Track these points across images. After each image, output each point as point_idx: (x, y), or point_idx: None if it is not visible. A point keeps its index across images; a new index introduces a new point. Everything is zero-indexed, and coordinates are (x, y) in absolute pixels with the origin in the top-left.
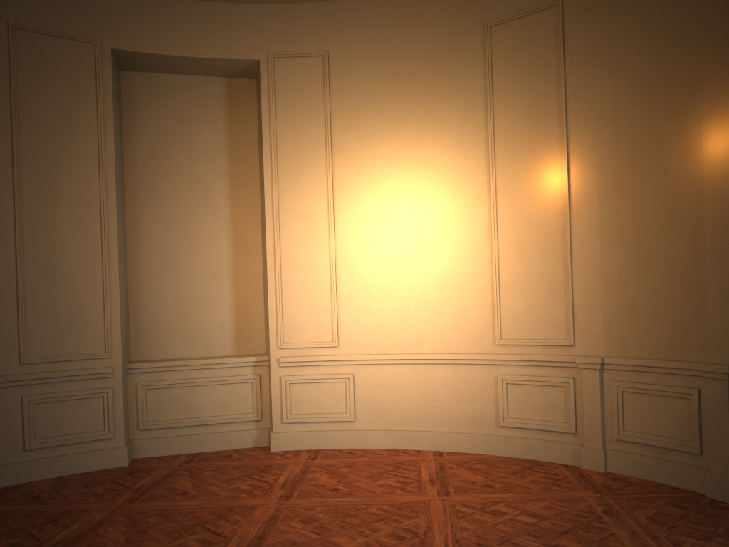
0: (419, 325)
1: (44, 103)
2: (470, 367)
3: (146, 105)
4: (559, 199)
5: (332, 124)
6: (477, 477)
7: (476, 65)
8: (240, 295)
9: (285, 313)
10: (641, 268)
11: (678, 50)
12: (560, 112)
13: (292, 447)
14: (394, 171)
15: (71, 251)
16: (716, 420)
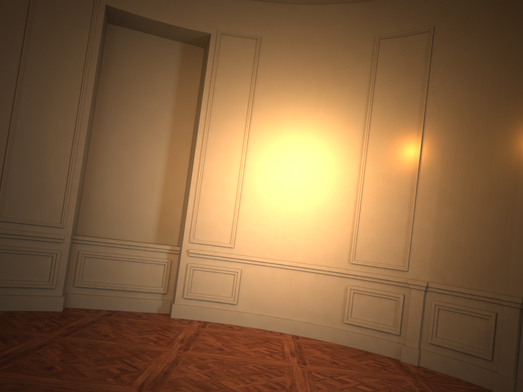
0: (295, 241)
1: (50, 33)
2: (328, 277)
3: (122, 51)
4: (412, 166)
5: (255, 88)
6: (325, 356)
7: (365, 64)
8: (166, 200)
9: (199, 217)
10: (465, 221)
11: (513, 73)
12: (421, 105)
13: (187, 317)
14: (294, 128)
15: (49, 144)
16: (507, 337)
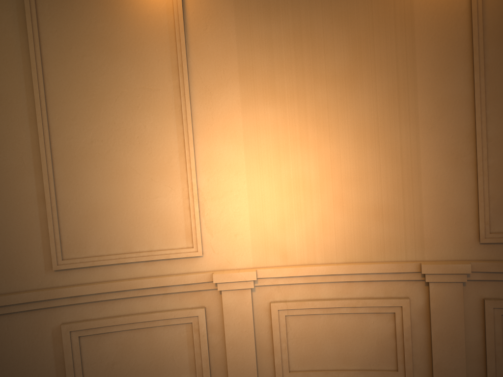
0: None
1: None
2: None
3: None
4: (165, 14)
5: None
6: None
7: None
8: None
9: None
10: (311, 130)
11: None
12: None
13: None
14: None
15: None
16: (444, 339)
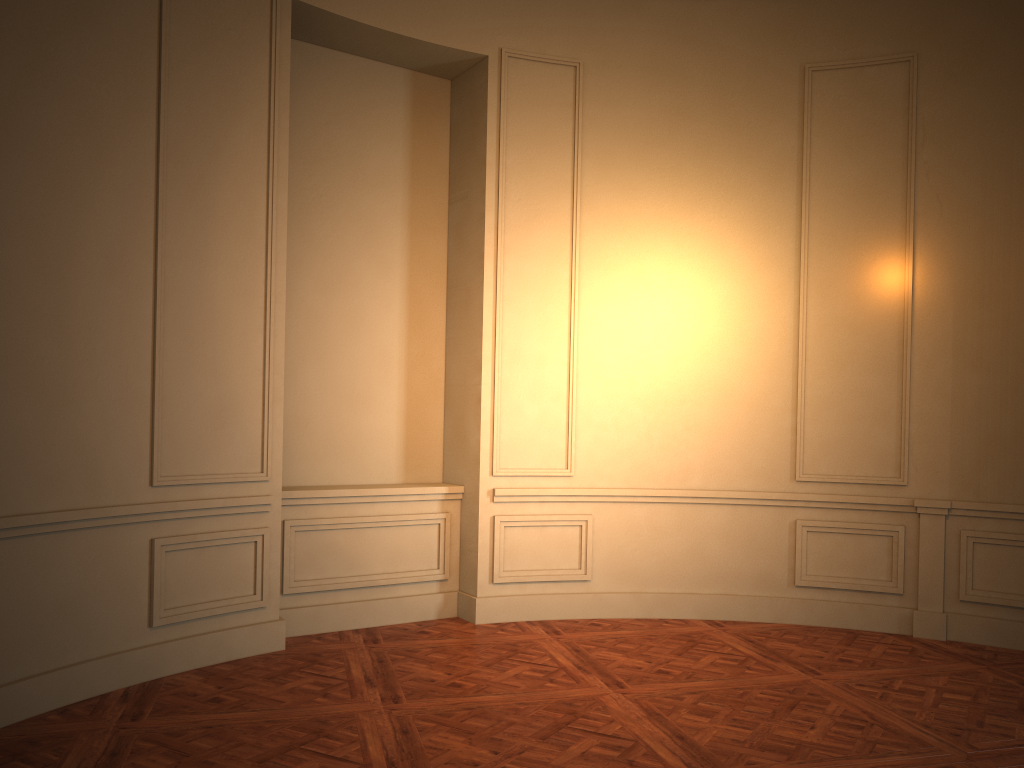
0: (687, 451)
1: (201, 67)
2: (755, 510)
3: (299, 93)
4: (897, 303)
5: (581, 164)
6: (813, 651)
7: (788, 118)
8: (413, 395)
9: (503, 426)
10: (1009, 395)
11: None
12: (905, 194)
13: (504, 618)
14: (663, 240)
15: (224, 309)
16: None
